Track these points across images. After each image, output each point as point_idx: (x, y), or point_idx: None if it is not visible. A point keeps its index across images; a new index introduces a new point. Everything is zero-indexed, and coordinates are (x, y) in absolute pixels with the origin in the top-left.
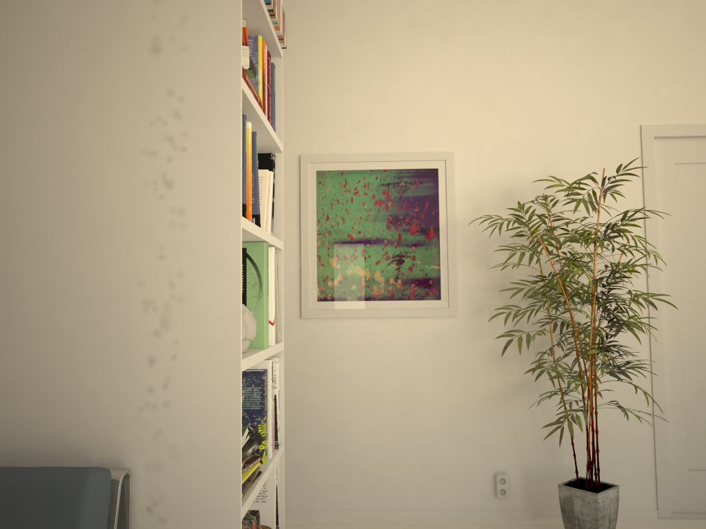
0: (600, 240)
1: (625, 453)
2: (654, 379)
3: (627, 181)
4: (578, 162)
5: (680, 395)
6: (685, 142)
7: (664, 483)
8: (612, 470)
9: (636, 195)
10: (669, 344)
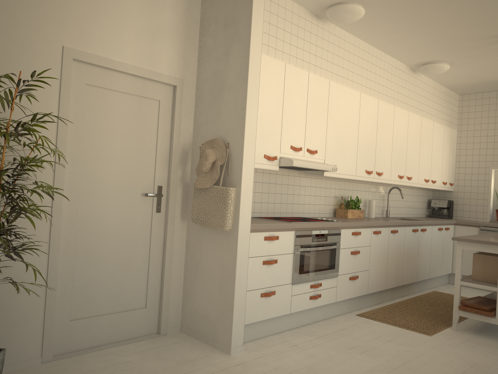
0: (8, 135)
1: (20, 316)
2: (51, 253)
3: (47, 89)
4: (4, 63)
5: (70, 264)
6: (96, 69)
7: (49, 334)
8: (6, 332)
9: (53, 103)
10: (66, 225)
